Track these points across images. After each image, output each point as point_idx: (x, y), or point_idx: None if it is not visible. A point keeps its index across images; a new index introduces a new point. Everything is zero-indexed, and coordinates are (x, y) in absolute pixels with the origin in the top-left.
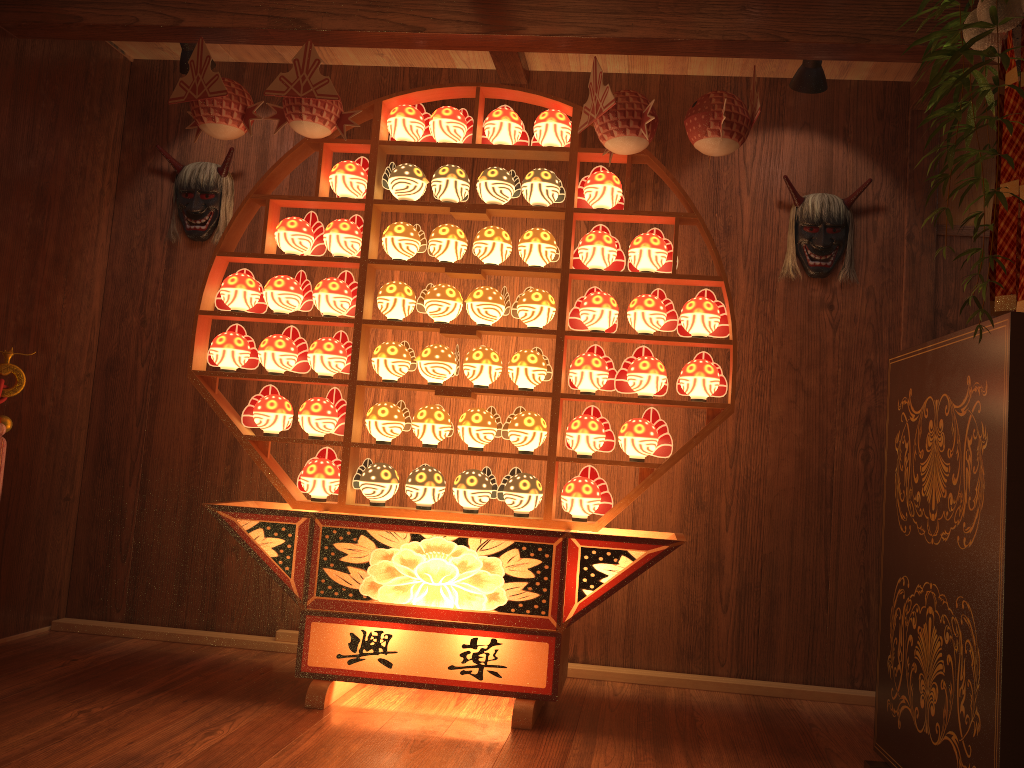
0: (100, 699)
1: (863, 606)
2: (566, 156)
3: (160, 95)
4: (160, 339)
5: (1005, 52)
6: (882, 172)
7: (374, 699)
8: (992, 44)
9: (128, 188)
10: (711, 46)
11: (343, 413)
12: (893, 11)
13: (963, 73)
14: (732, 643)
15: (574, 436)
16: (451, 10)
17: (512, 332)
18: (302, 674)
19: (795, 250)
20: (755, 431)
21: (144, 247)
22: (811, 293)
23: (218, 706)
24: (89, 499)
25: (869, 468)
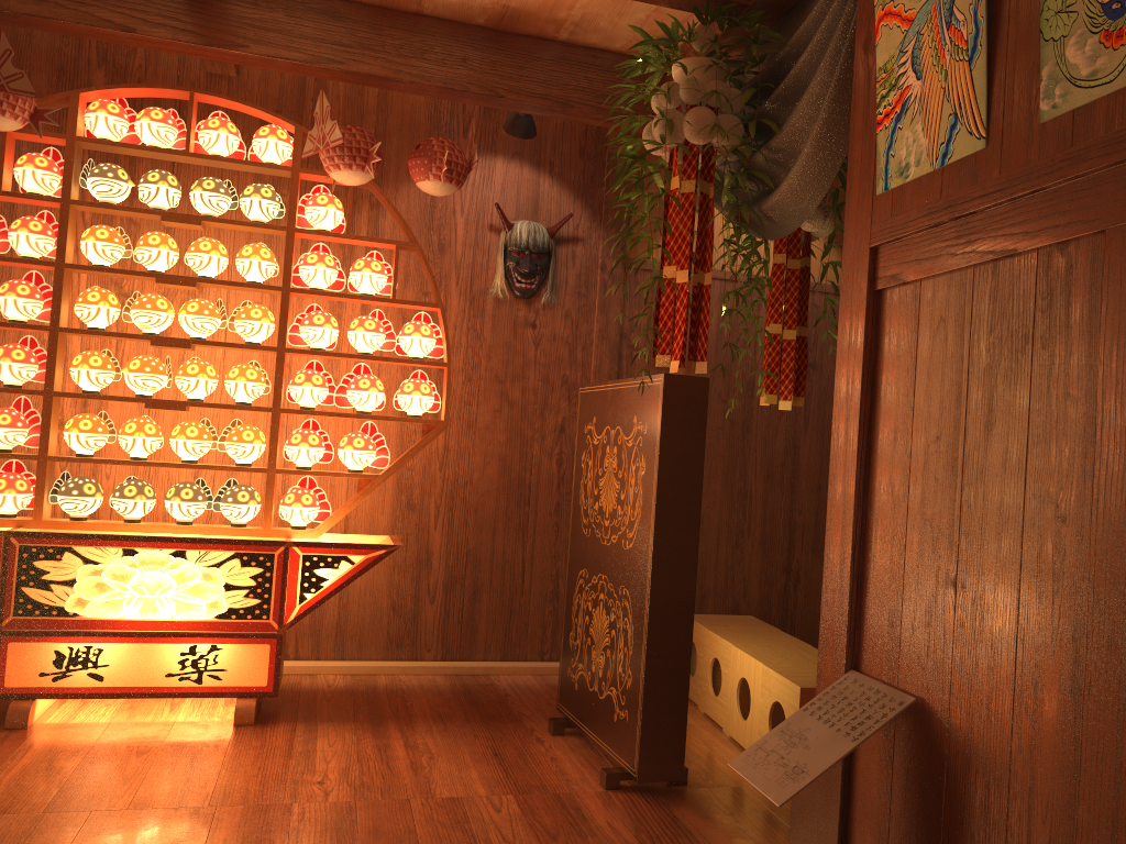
0: None
1: (553, 590)
2: (287, 174)
3: None
4: None
5: (670, 167)
6: (582, 206)
7: (81, 713)
8: (663, 152)
9: None
10: (434, 90)
11: (35, 424)
12: (593, 83)
13: (640, 179)
14: (438, 630)
15: (295, 449)
16: (166, 14)
17: (230, 347)
18: None
19: (504, 272)
20: (463, 438)
21: None
22: (517, 312)
23: None
24: None
25: (562, 470)
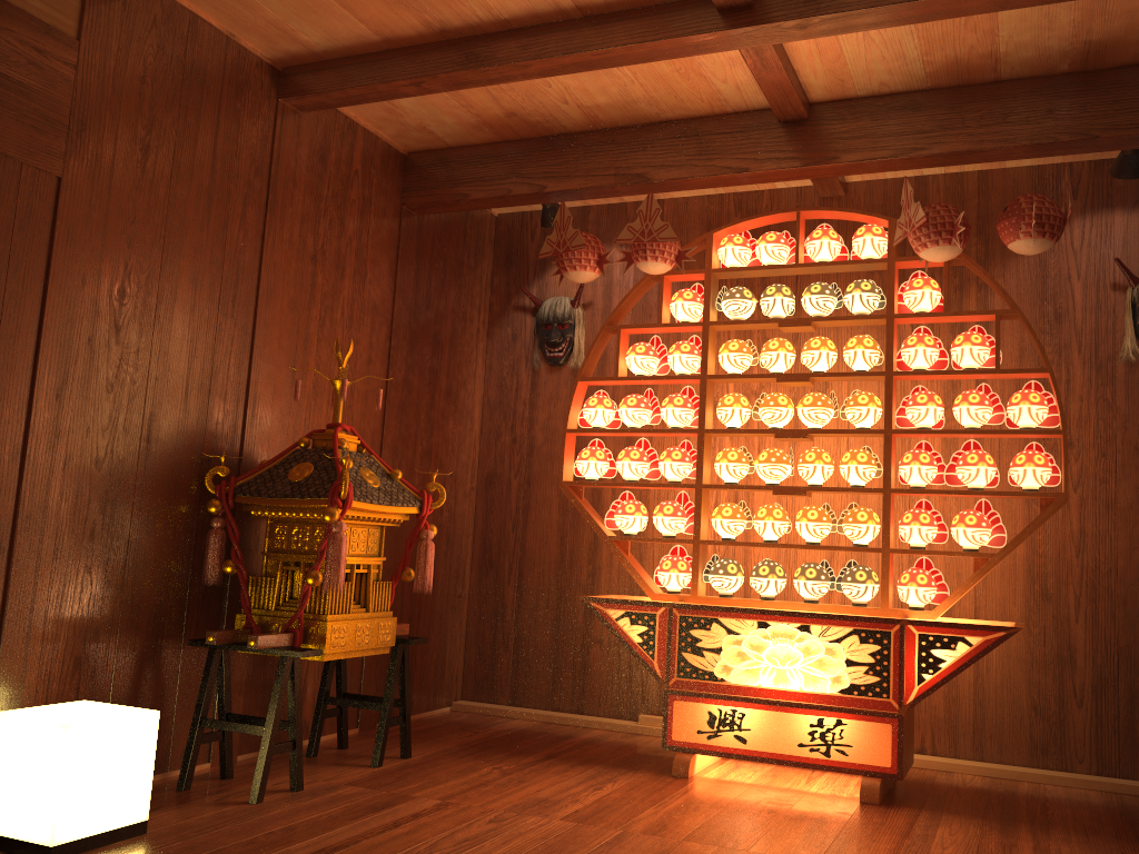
0: (506, 760)
1: None
2: (884, 266)
3: (520, 242)
4: (528, 454)
5: None
6: None
7: (731, 774)
8: None
9: (497, 325)
10: (1020, 150)
11: (691, 514)
12: None
13: None
14: (1090, 739)
15: (906, 529)
16: (770, 149)
17: (841, 433)
18: (667, 747)
19: (1134, 331)
20: (1101, 519)
21: (512, 375)
22: None
23: (599, 771)
24: (476, 596)
25: None
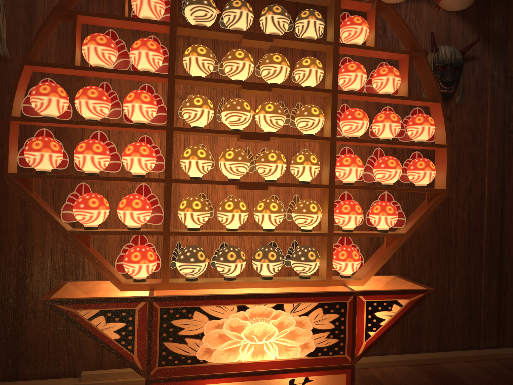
0: None
1: (468, 301)
2: (327, 1)
3: None
4: None
5: None
6: (477, 34)
7: None
8: None
9: None
10: None
11: (154, 205)
12: None
13: None
14: (398, 333)
15: (346, 217)
16: None
17: (297, 138)
18: None
19: None
20: (409, 199)
21: None
22: None
23: None
24: None
25: (471, 219)
